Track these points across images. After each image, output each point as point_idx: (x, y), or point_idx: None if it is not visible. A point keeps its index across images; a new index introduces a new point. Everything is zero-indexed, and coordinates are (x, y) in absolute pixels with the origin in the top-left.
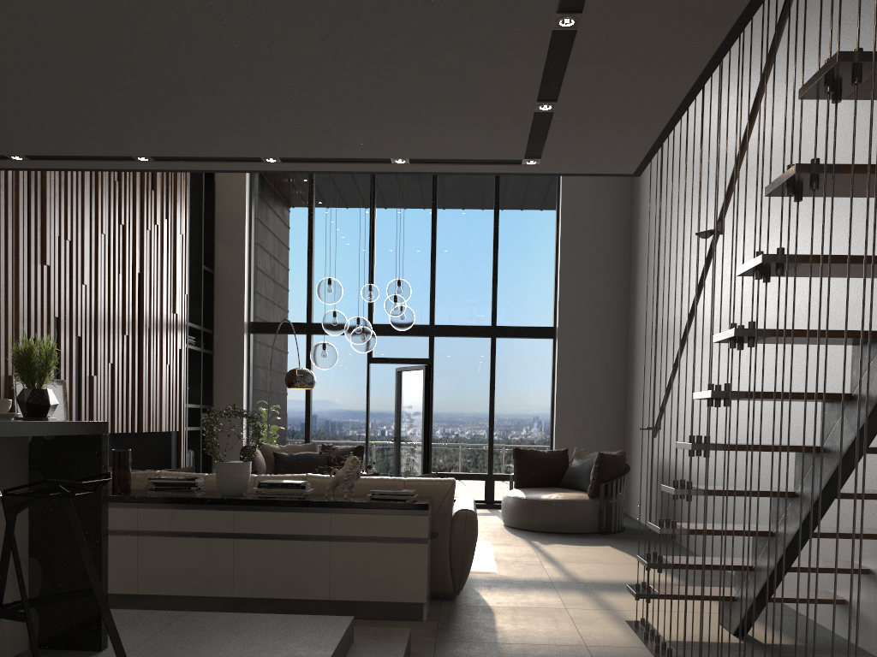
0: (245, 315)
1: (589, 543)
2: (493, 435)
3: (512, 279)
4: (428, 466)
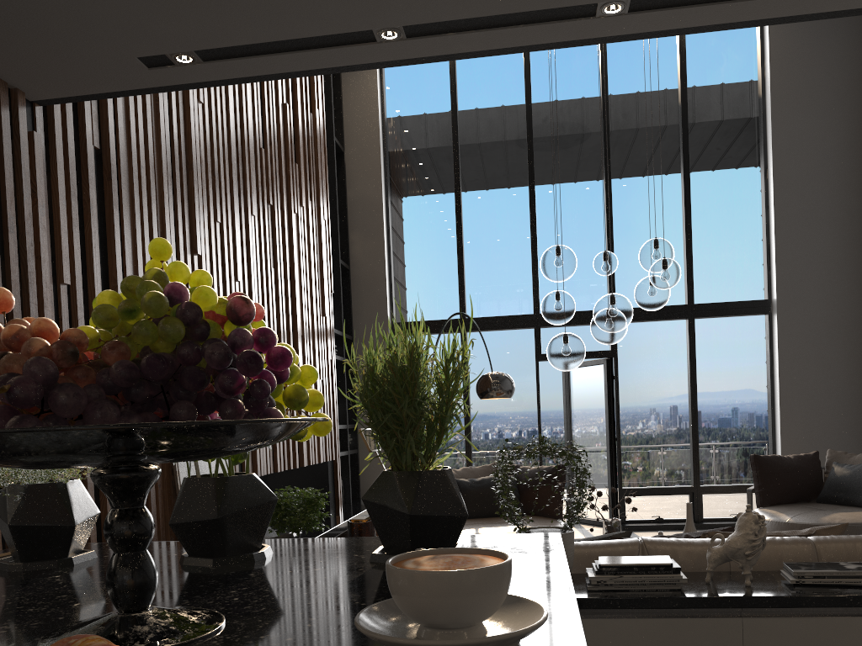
0: (388, 315)
1: None
2: (698, 438)
3: (709, 245)
4: (616, 481)
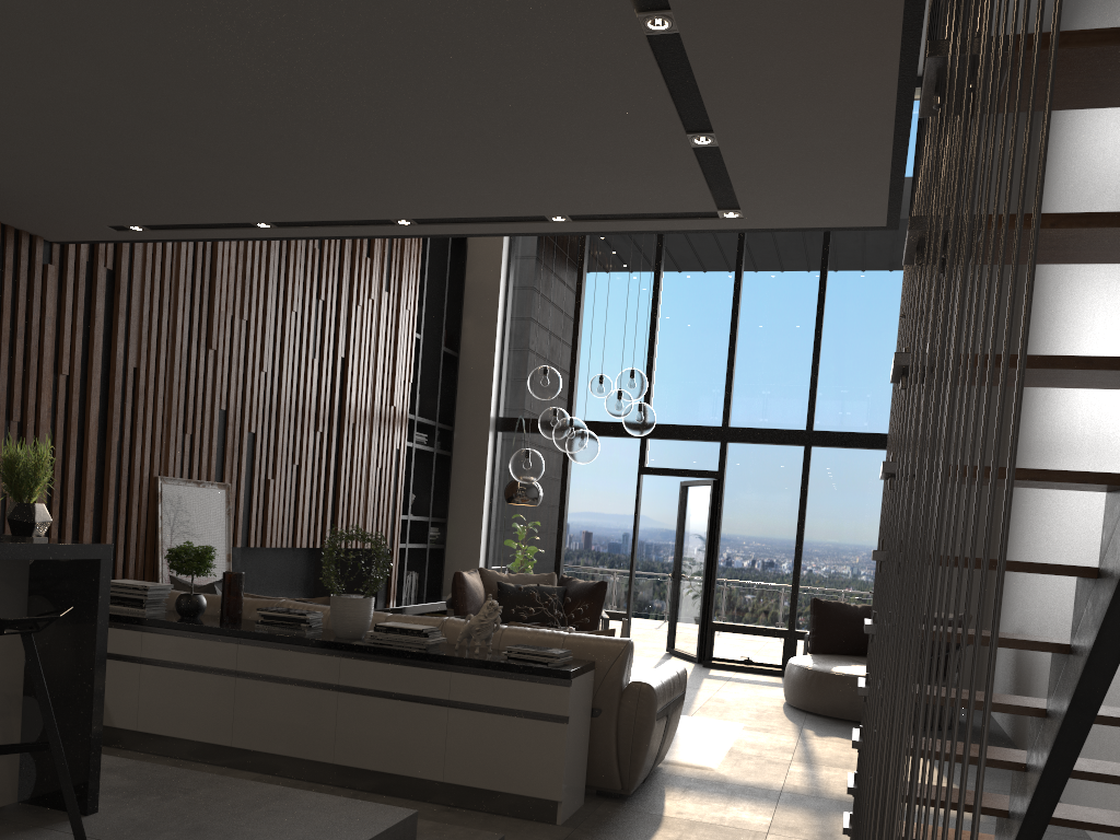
0: (492, 408)
1: None
2: (799, 577)
3: (840, 367)
4: (709, 613)
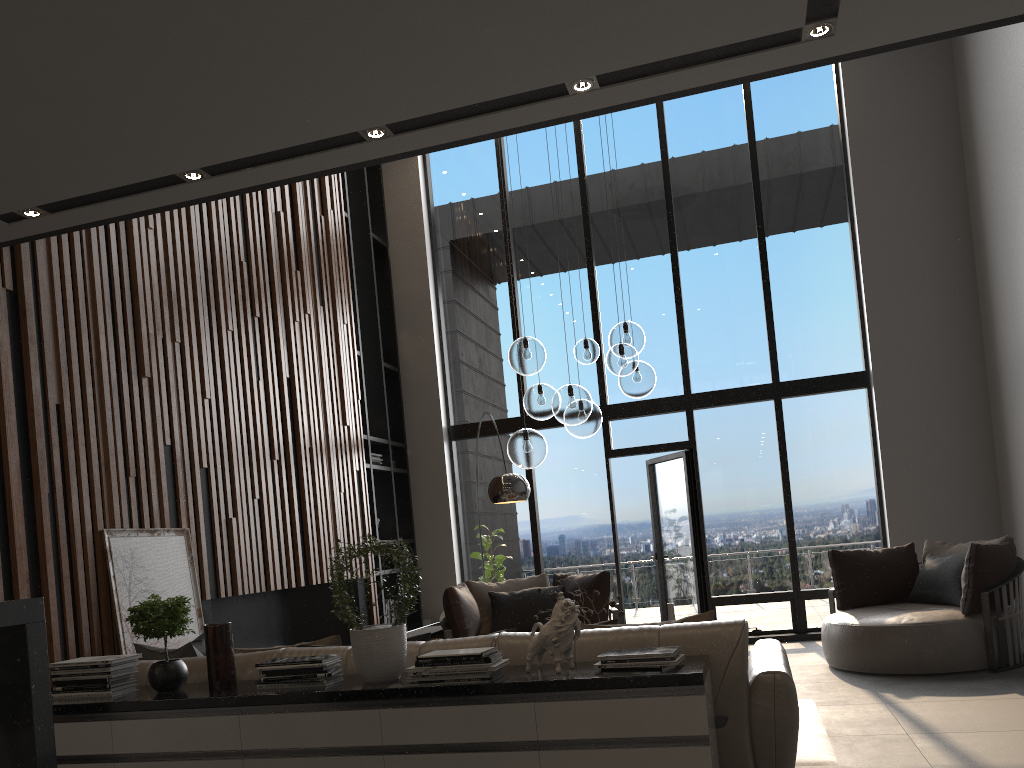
0: (442, 418)
1: (979, 691)
2: (794, 535)
3: (795, 314)
4: (706, 589)
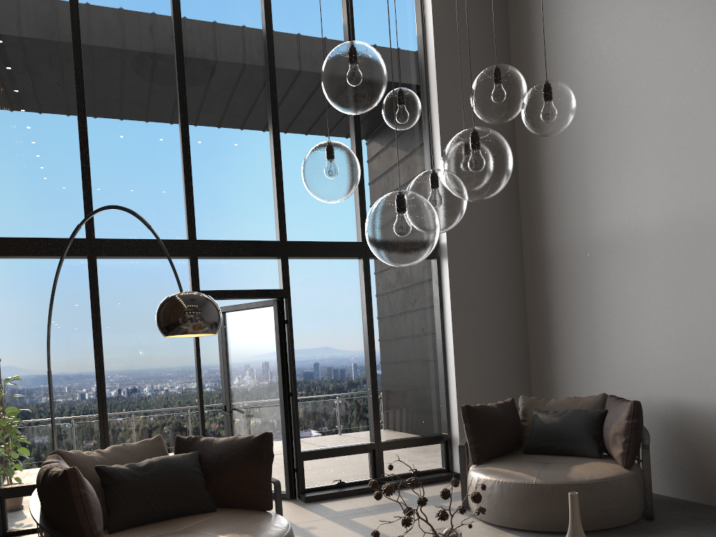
0: None
1: None
2: (377, 389)
3: (378, 181)
4: (293, 443)
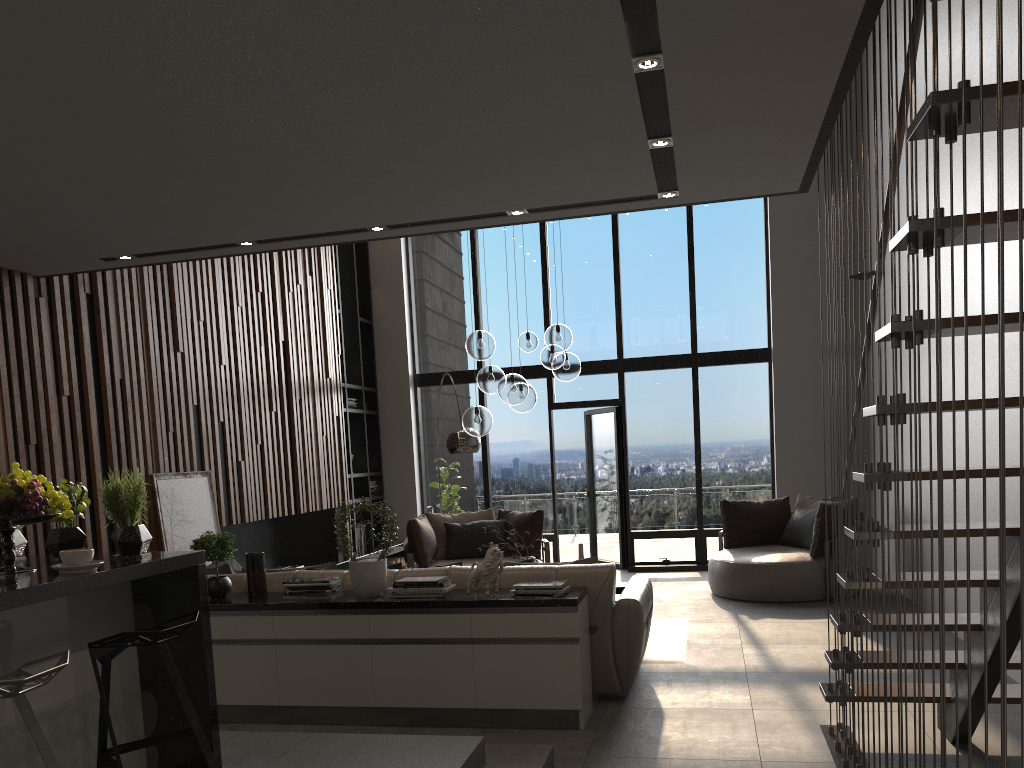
0: (409, 367)
1: (809, 615)
2: (701, 483)
3: (714, 294)
4: (627, 524)
